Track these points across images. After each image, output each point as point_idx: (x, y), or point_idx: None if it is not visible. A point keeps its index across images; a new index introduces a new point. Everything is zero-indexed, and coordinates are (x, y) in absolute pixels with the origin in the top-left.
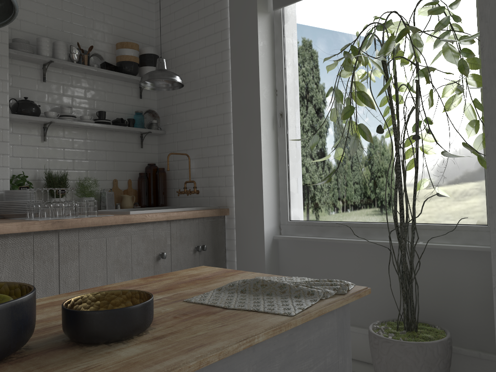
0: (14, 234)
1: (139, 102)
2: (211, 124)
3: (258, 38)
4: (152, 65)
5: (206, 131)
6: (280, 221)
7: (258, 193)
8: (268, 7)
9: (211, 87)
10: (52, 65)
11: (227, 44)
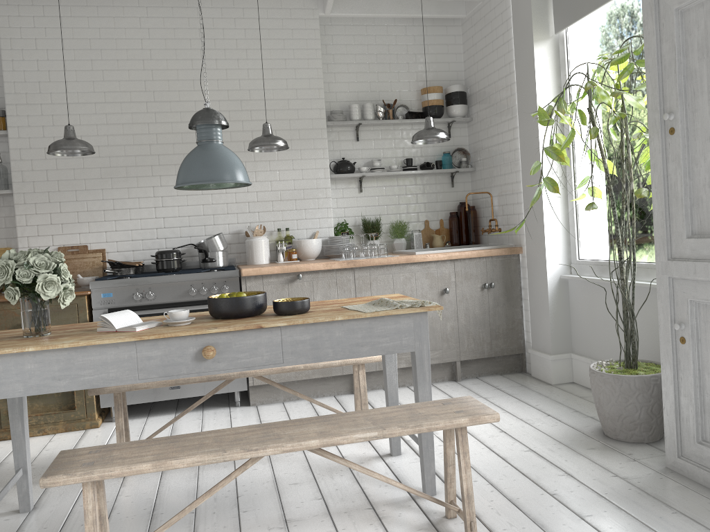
0: (323, 270)
1: (448, 141)
2: (506, 161)
3: (536, 71)
4: (456, 103)
5: (503, 168)
6: (570, 259)
7: (541, 232)
8: (550, 32)
9: (504, 123)
10: (362, 125)
11: (514, 77)
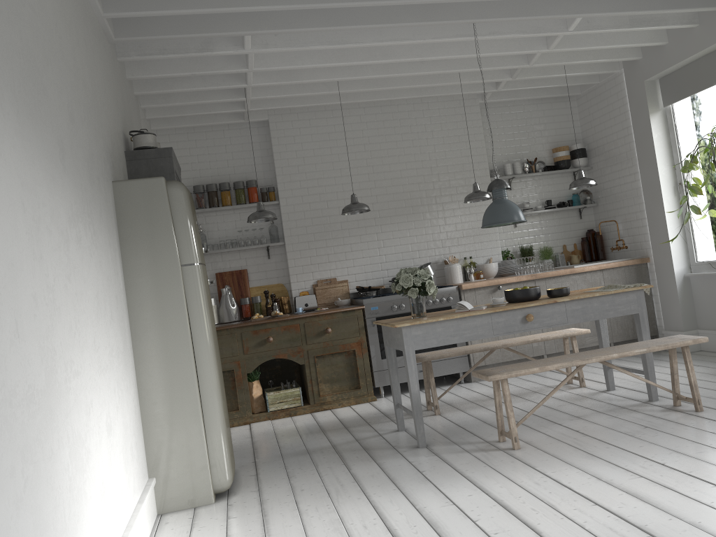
0: (514, 282)
1: None
2: (629, 196)
3: (652, 133)
4: (580, 157)
5: (626, 202)
6: (689, 263)
7: (666, 245)
8: (659, 106)
9: (625, 169)
10: (513, 178)
11: (632, 137)
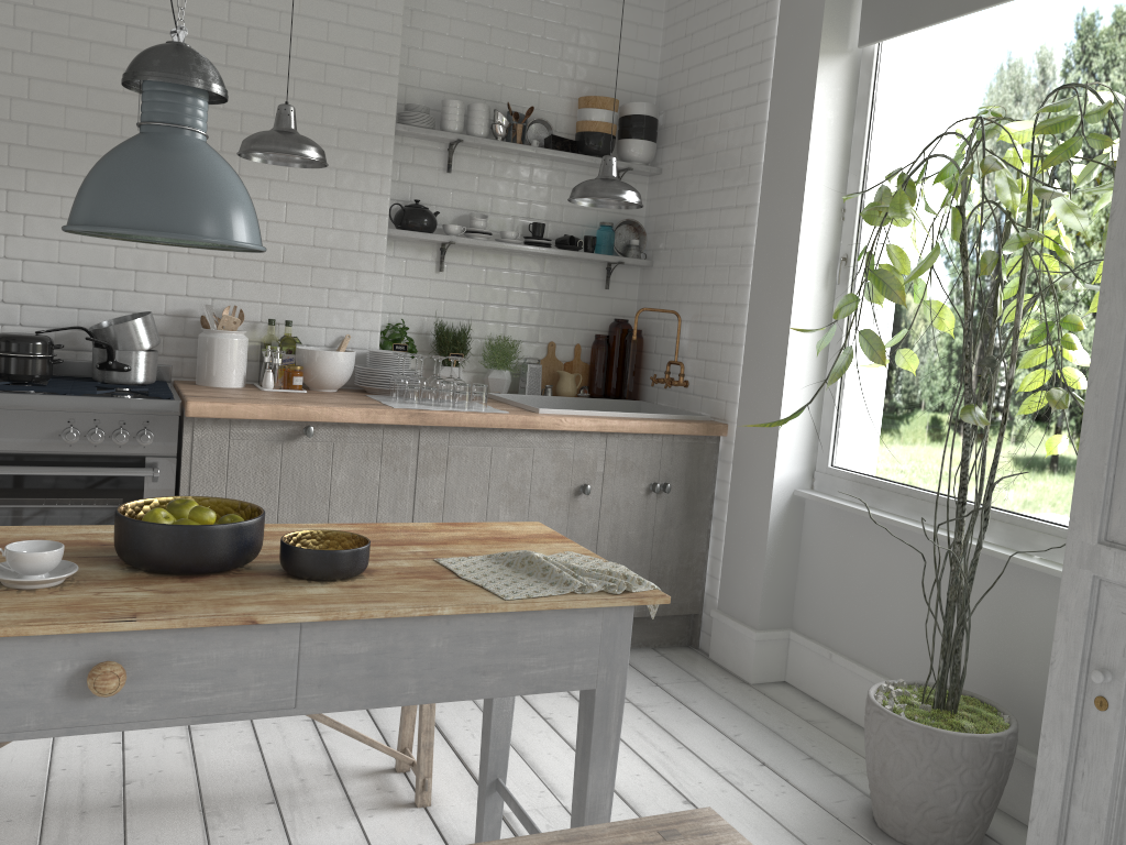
0: (358, 424)
1: None
2: (721, 262)
3: (814, 109)
4: (639, 137)
5: (712, 273)
6: (815, 463)
7: (774, 407)
8: (849, 42)
9: (730, 192)
10: (462, 144)
11: (765, 112)
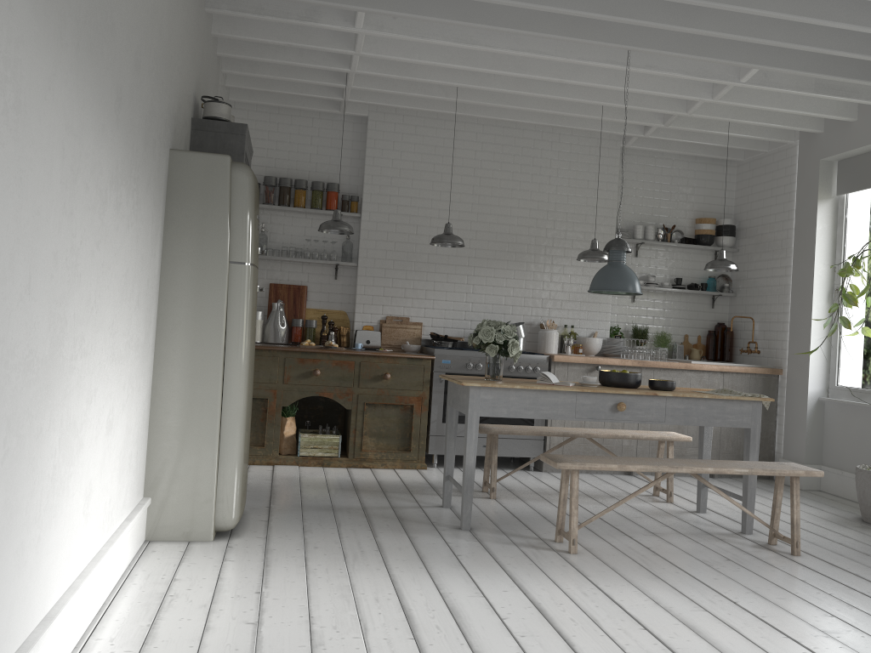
0: (616, 365)
1: None
2: (774, 293)
3: (817, 223)
4: (727, 235)
5: (769, 298)
6: (828, 385)
7: (805, 358)
8: (832, 193)
9: (776, 260)
10: (642, 244)
11: (792, 224)
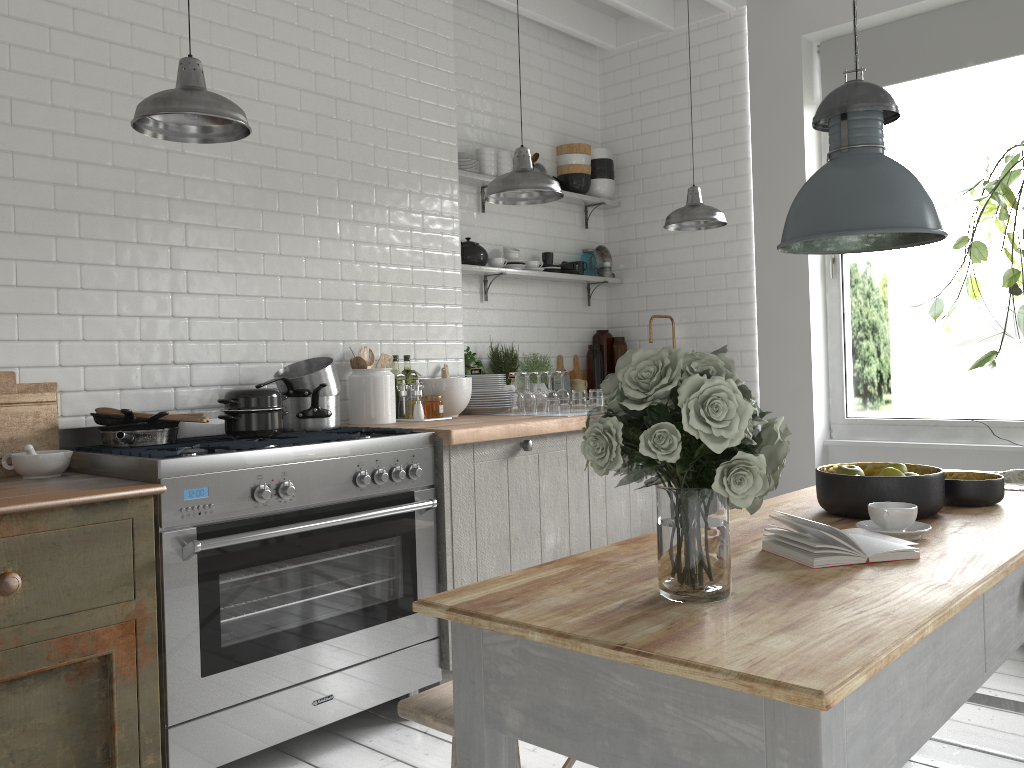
0: (551, 434)
1: (584, 234)
2: (714, 272)
3: (805, 146)
4: (606, 177)
5: (703, 282)
6: (829, 418)
7: (803, 378)
8: (814, 96)
9: None
10: None
11: (746, 151)
